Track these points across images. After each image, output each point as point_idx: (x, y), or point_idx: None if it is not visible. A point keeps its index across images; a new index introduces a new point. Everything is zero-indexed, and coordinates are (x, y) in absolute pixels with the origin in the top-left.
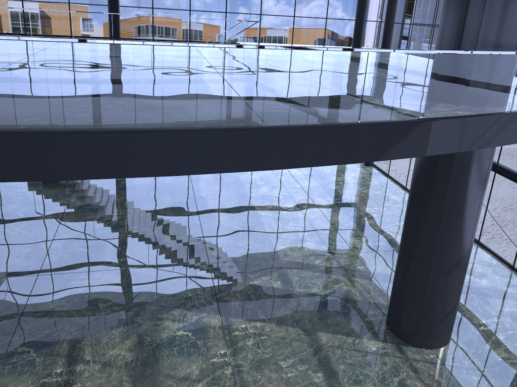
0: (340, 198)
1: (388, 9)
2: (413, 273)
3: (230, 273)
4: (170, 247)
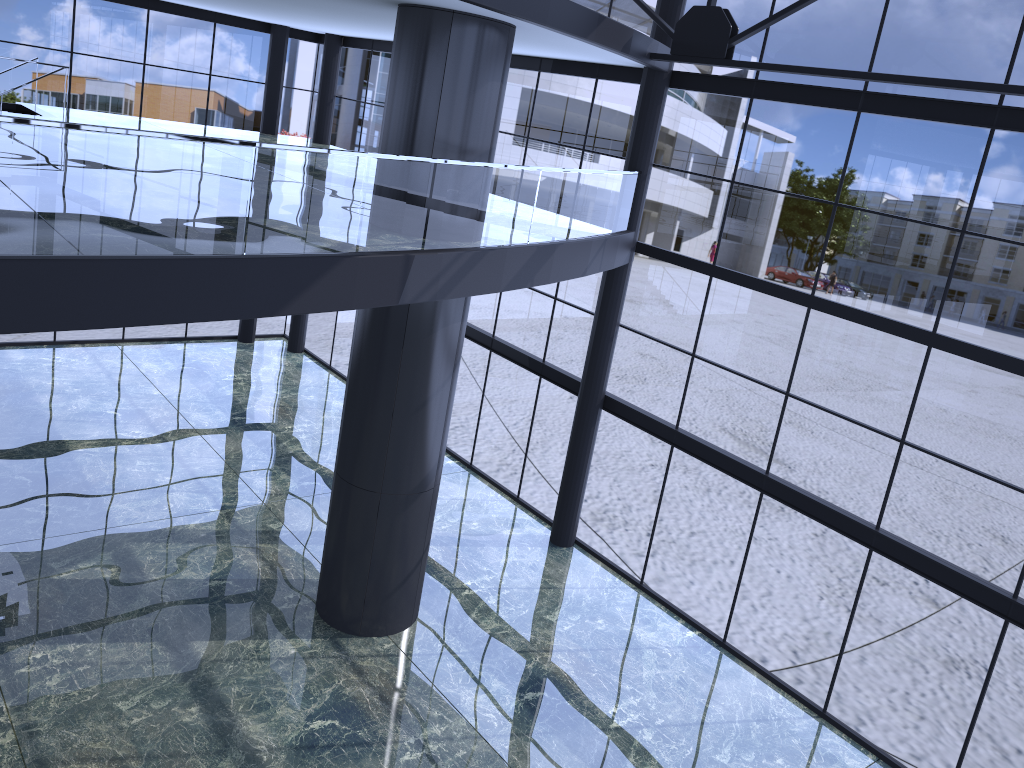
0: (240, 411)
1: (324, 72)
2: (355, 513)
3: (8, 566)
4: None
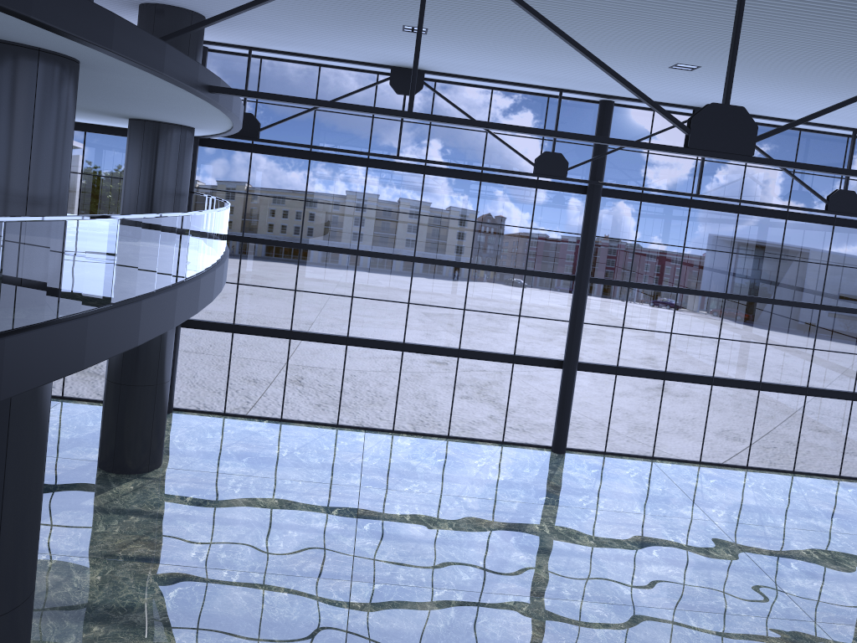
0: None
1: None
2: (142, 401)
3: None
4: None
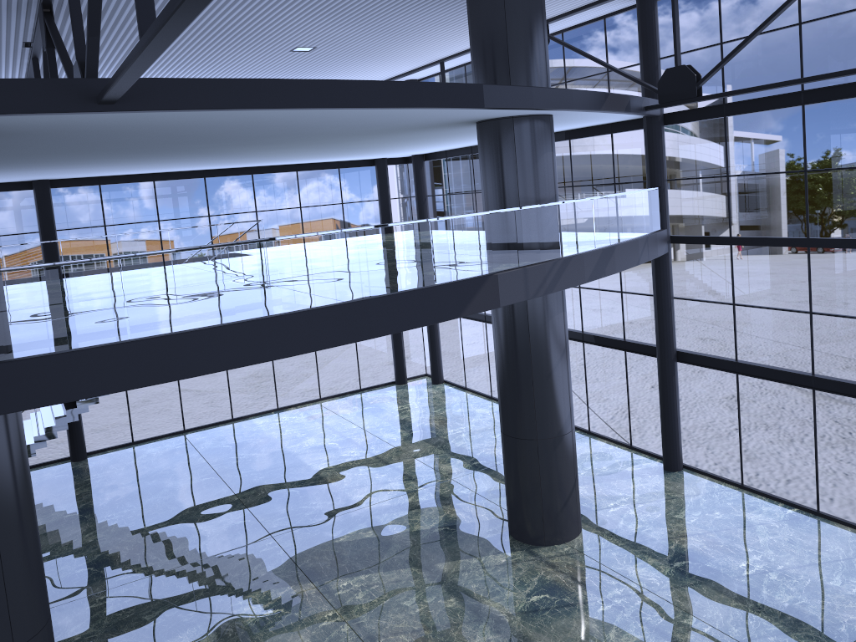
0: (414, 427)
1: (416, 181)
2: (523, 457)
3: (306, 539)
4: (210, 534)
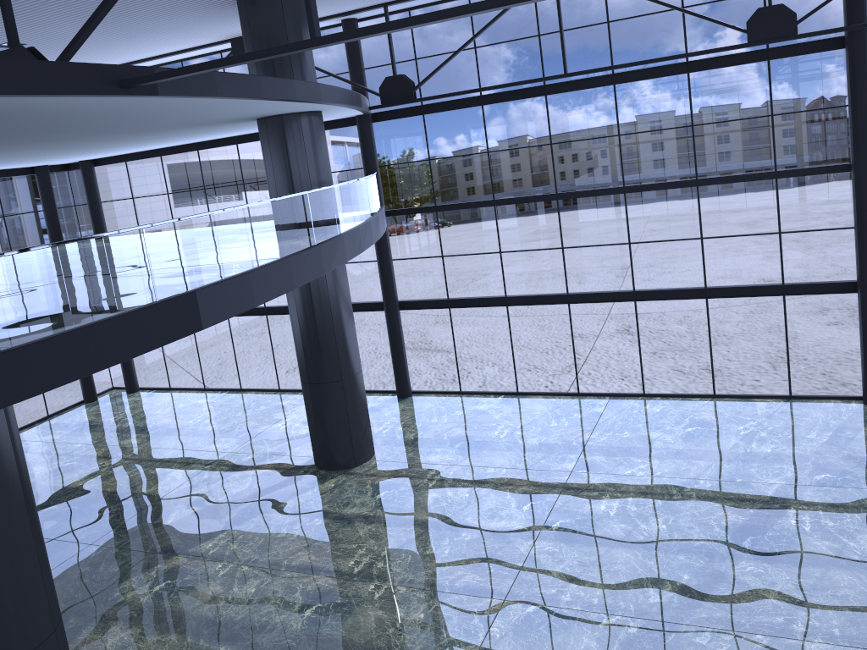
0: (148, 428)
1: (89, 188)
2: (331, 397)
3: (132, 533)
4: None
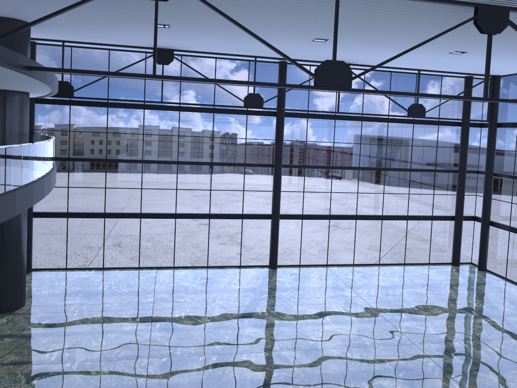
0: None
1: None
2: (8, 266)
3: None
4: None
